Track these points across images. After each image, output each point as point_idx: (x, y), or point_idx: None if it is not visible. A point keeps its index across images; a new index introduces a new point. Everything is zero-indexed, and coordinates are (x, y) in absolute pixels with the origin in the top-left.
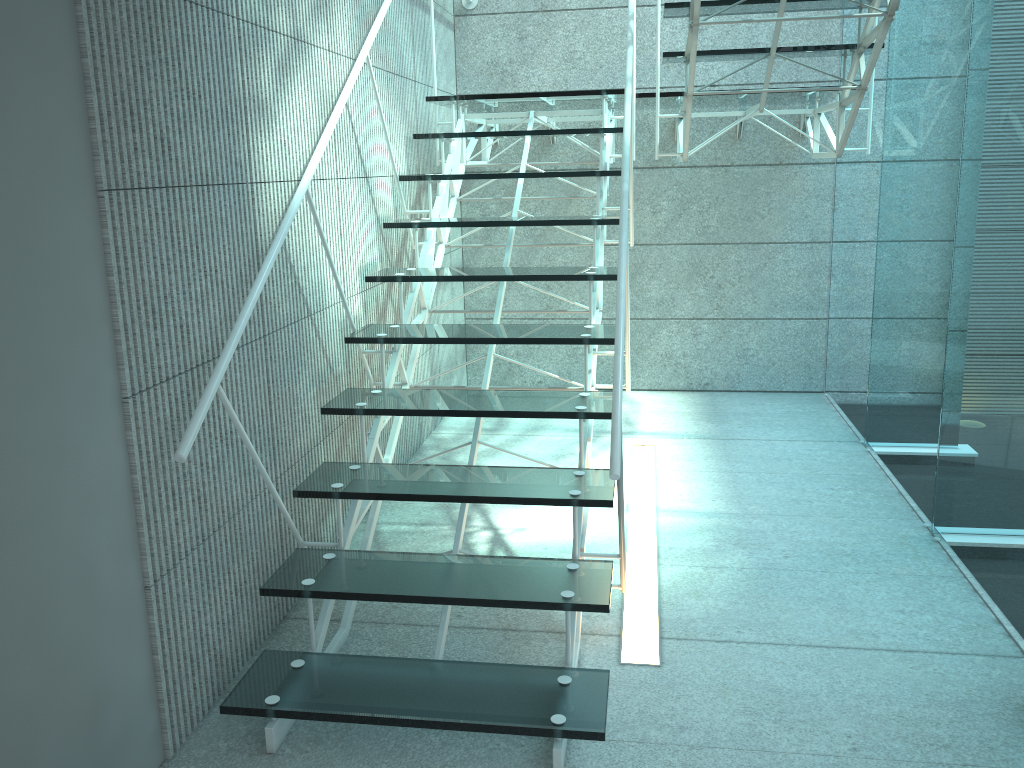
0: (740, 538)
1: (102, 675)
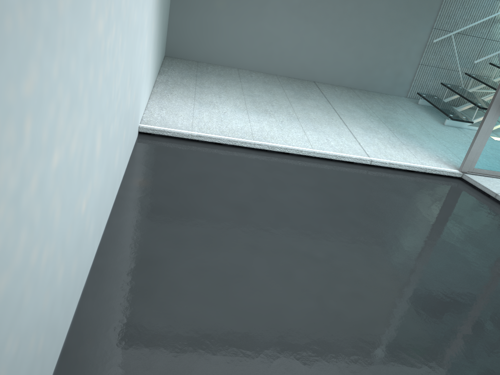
0: None
1: (402, 70)
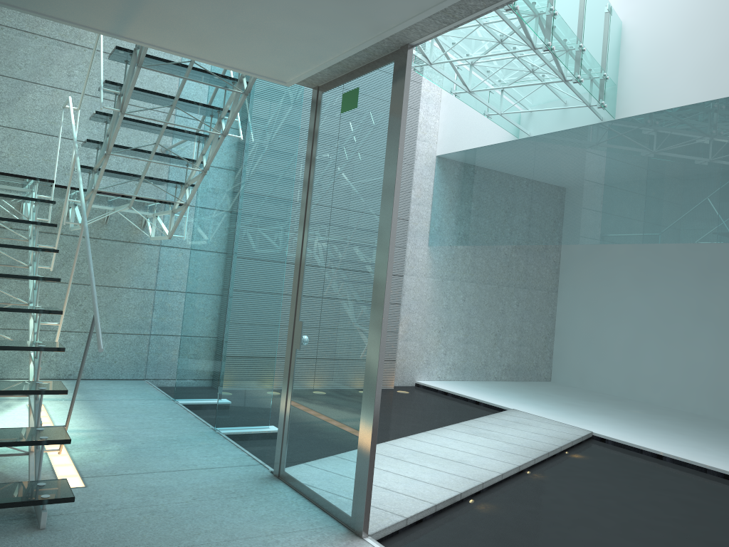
0: (115, 438)
1: None
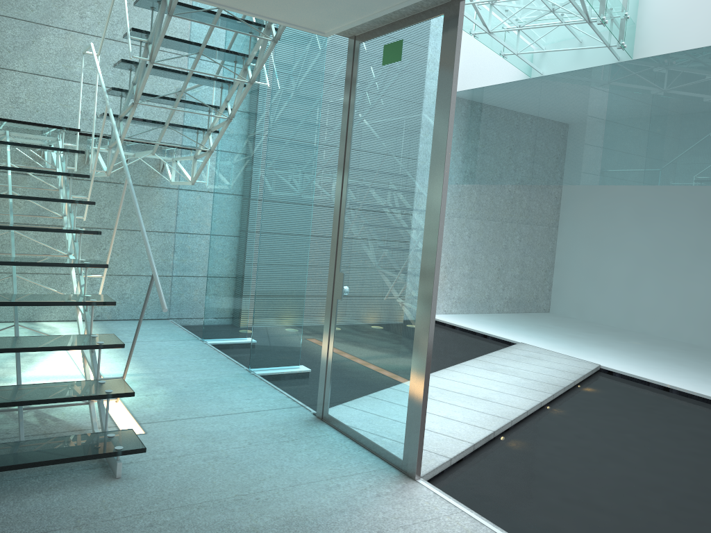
0: (158, 382)
1: None
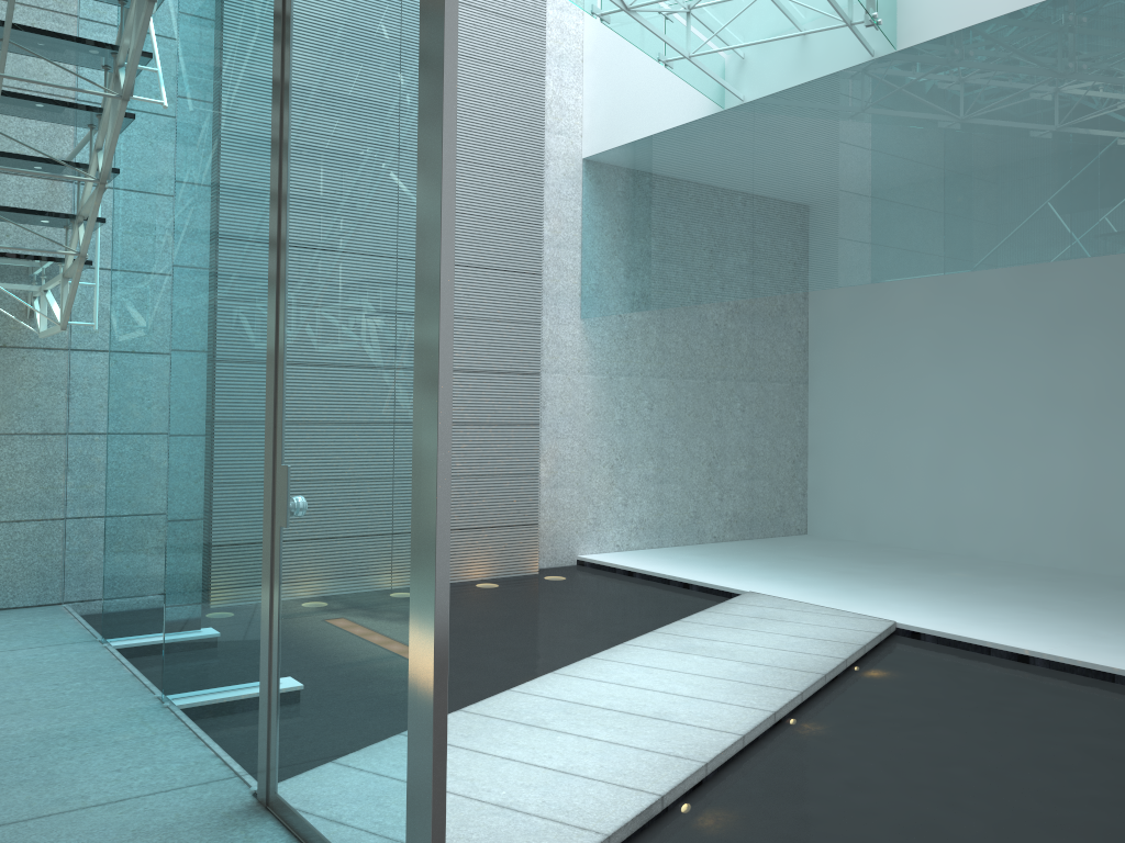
0: None
1: None
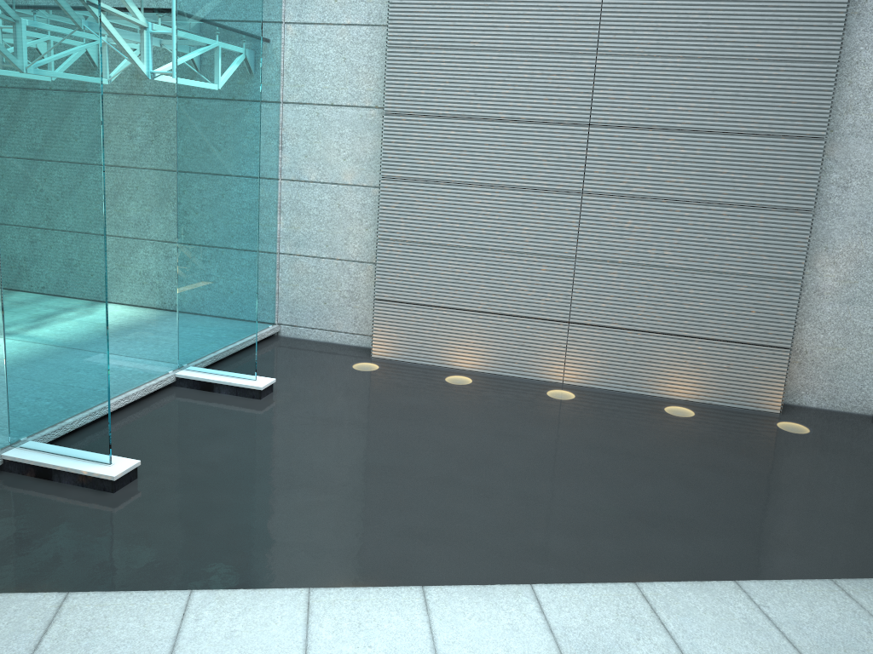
0: None
1: None
